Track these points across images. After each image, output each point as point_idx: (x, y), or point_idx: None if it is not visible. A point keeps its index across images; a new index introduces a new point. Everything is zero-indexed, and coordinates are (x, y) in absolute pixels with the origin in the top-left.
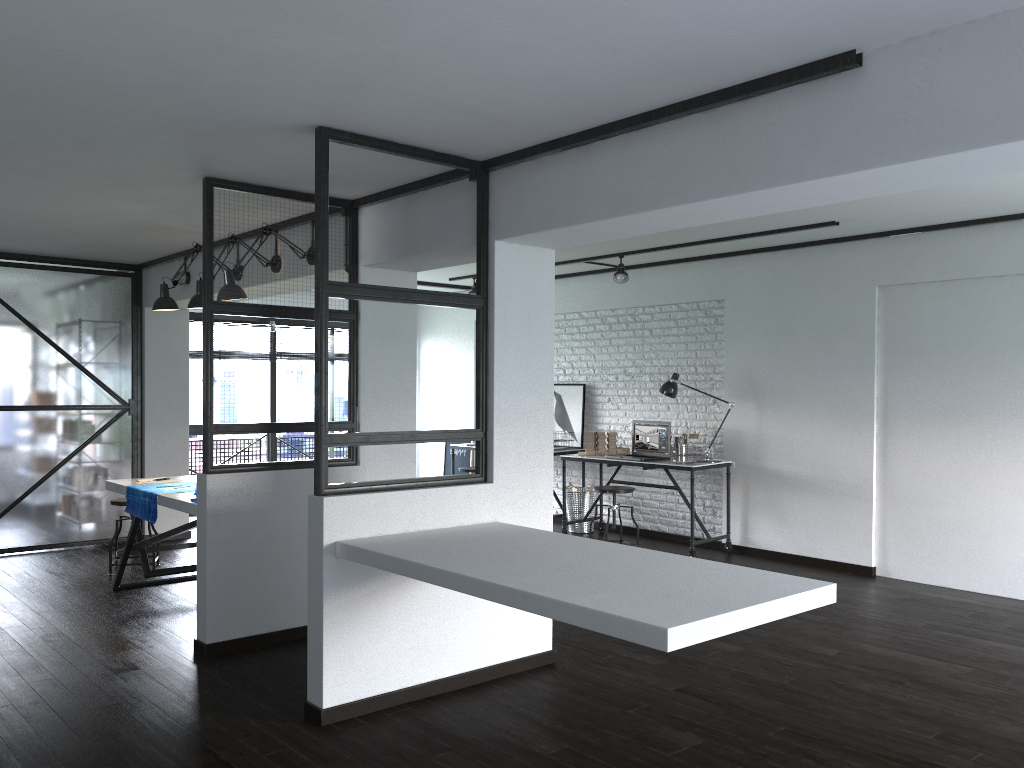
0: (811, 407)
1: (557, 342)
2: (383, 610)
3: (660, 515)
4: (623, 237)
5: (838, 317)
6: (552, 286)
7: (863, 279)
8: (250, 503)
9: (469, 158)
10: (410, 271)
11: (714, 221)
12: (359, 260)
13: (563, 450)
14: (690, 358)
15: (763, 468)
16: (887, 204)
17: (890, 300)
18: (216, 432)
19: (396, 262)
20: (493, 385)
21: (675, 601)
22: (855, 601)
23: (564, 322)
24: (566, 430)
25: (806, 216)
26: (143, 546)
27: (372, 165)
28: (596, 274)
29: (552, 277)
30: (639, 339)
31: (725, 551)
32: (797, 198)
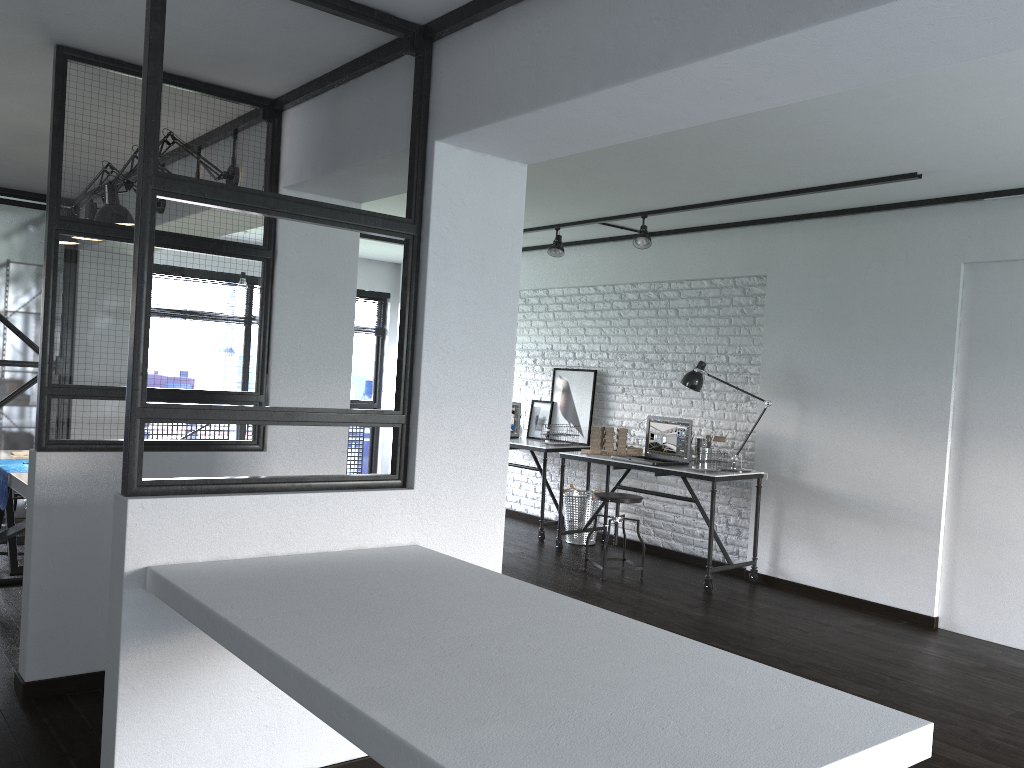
0: (867, 412)
1: (568, 320)
2: (224, 670)
3: (674, 530)
4: (619, 141)
5: (909, 301)
6: (520, 216)
7: (945, 254)
8: (101, 494)
9: (403, 18)
10: (352, 201)
11: (754, 107)
12: (280, 180)
13: (565, 446)
14: (721, 345)
15: (802, 483)
16: (992, 146)
17: (979, 281)
18: (55, 395)
19: (323, 182)
20: (421, 349)
21: (626, 759)
22: (914, 666)
23: (577, 297)
24: (572, 423)
25: (880, 163)
26: (7, 536)
27: (271, 29)
28: (616, 241)
29: (521, 203)
30: (662, 320)
31: (749, 581)
32: (897, 47)
